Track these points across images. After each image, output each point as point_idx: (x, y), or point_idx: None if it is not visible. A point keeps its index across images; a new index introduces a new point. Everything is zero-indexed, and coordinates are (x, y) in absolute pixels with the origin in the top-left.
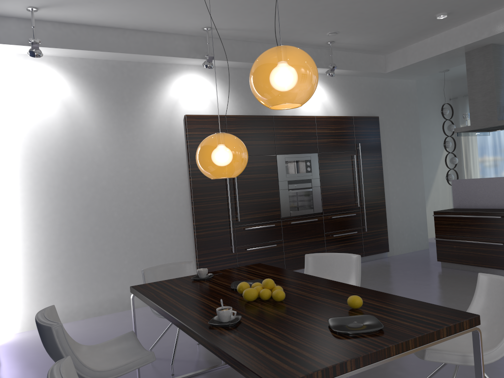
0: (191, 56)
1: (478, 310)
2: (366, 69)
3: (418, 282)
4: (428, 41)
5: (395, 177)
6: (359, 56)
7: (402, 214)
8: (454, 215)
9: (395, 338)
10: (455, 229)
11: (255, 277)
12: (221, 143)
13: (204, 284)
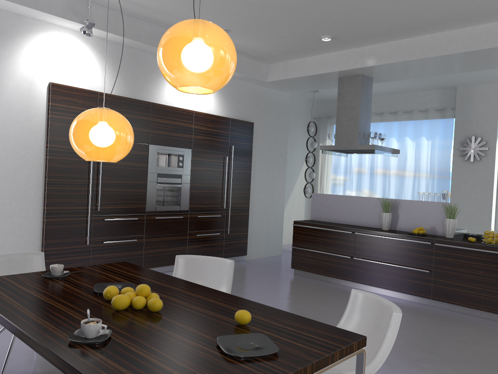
0: (67, 17)
1: (348, 325)
2: (249, 74)
3: (274, 288)
4: (309, 59)
5: (261, 184)
6: (244, 60)
7: (262, 220)
8: (311, 227)
9: (293, 363)
10: (310, 239)
11: (122, 279)
12: (105, 120)
13: (59, 284)
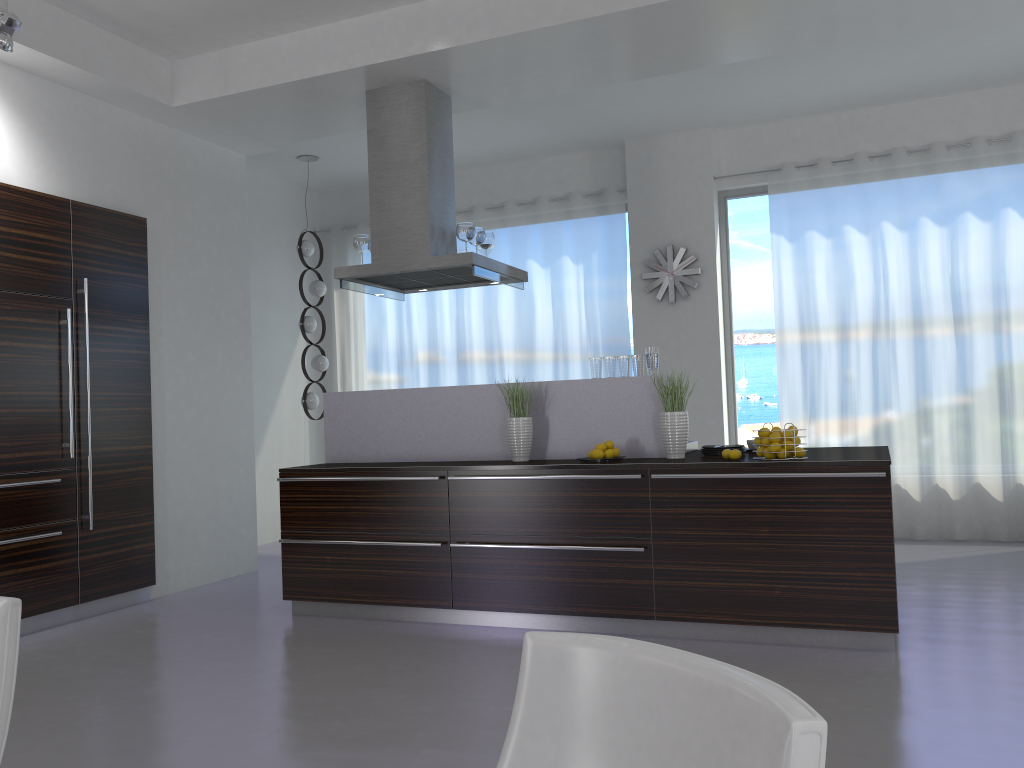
0: None
1: None
2: (118, 77)
3: (236, 665)
4: (285, 41)
5: (185, 385)
6: (100, 36)
7: (196, 484)
8: (330, 478)
9: None
10: (331, 512)
11: None
12: None
13: None
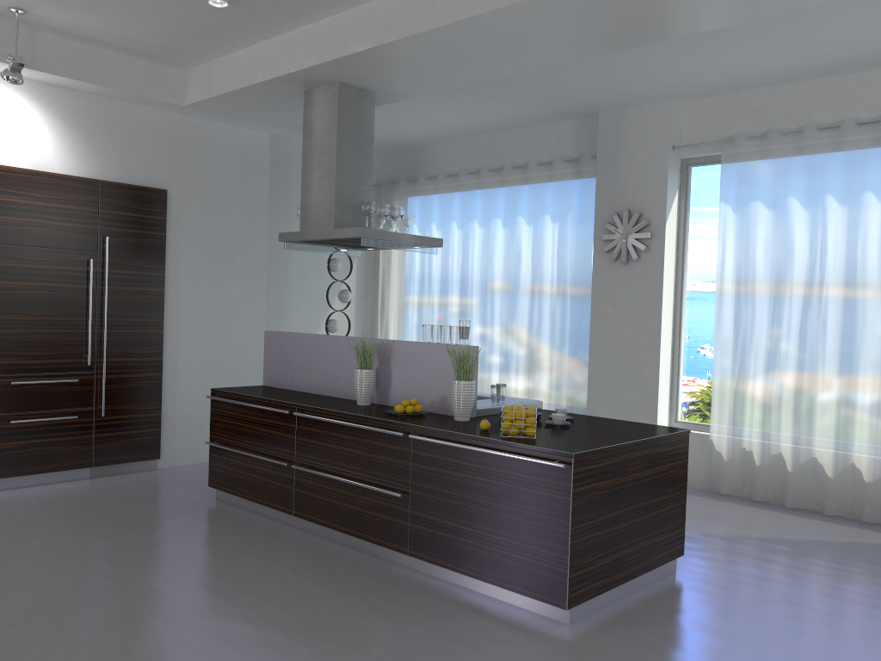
0: None
1: None
2: (133, 88)
3: (115, 532)
4: (242, 55)
5: (198, 314)
6: (118, 59)
7: (205, 388)
8: (233, 401)
9: None
10: (235, 426)
11: None
12: None
13: None
